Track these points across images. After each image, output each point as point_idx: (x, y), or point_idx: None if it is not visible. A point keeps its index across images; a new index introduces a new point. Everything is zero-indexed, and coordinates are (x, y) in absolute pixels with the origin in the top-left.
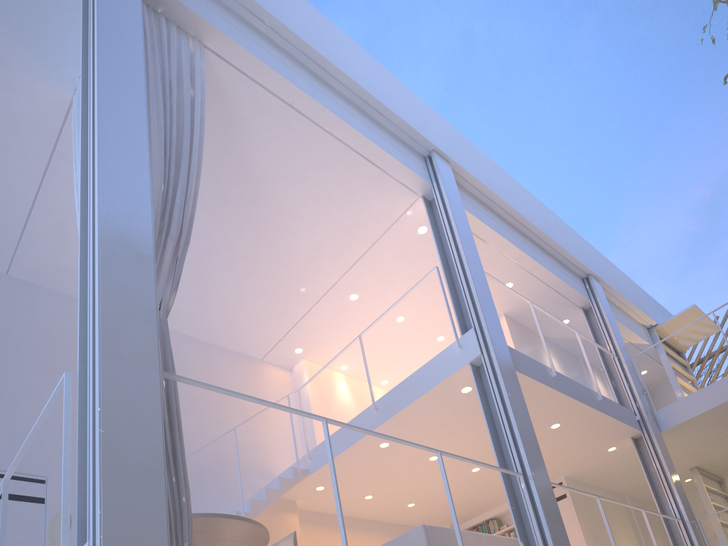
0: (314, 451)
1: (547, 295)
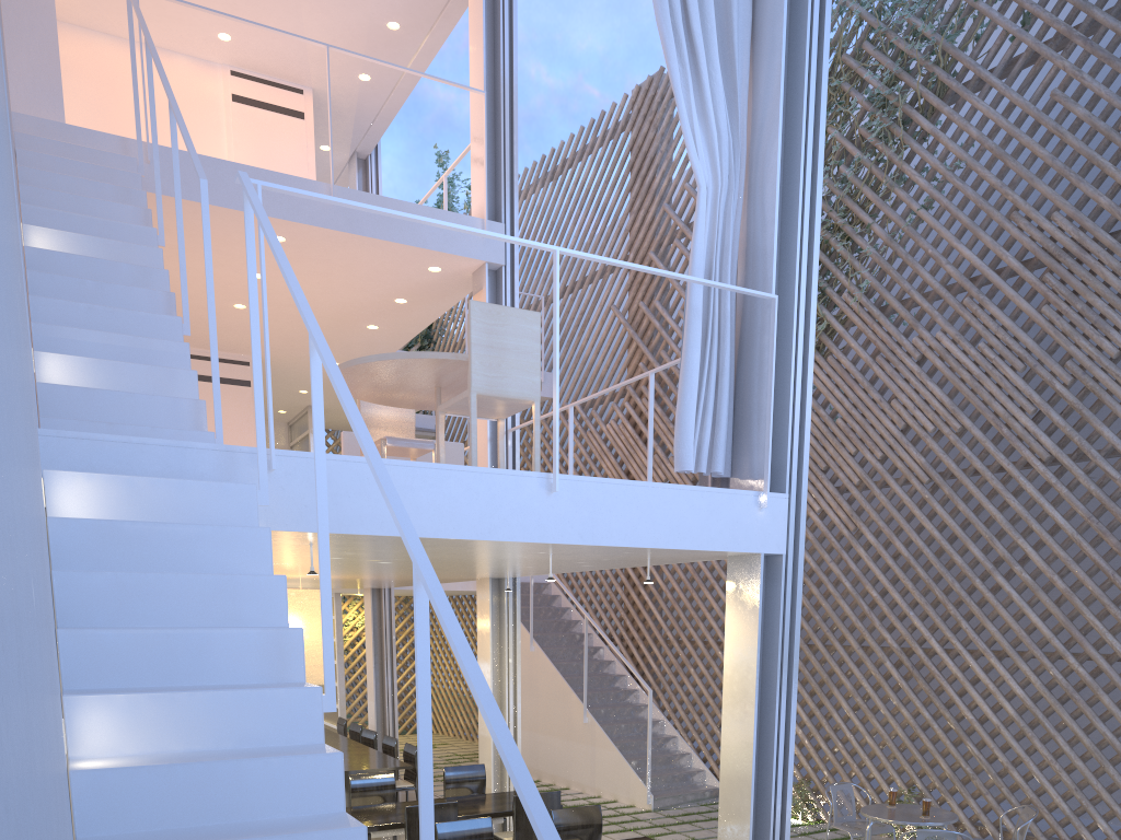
0: (160, 153)
1: (363, 117)
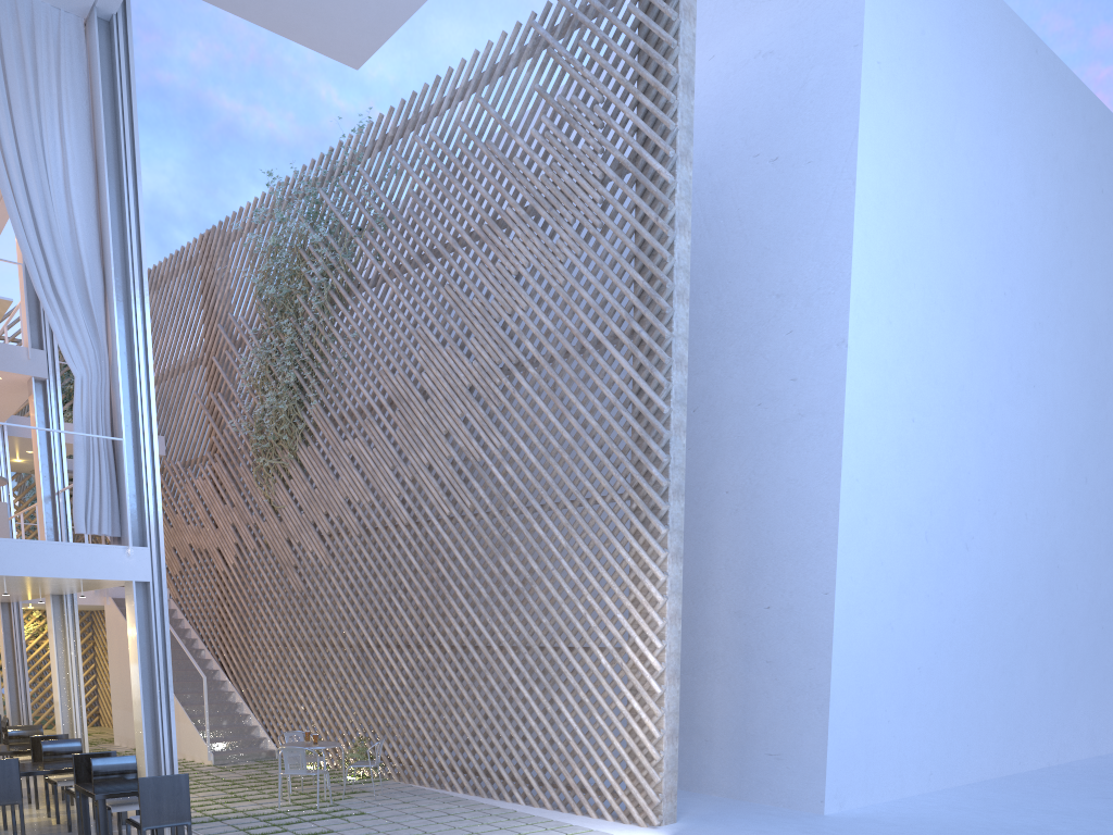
0: None
1: None
